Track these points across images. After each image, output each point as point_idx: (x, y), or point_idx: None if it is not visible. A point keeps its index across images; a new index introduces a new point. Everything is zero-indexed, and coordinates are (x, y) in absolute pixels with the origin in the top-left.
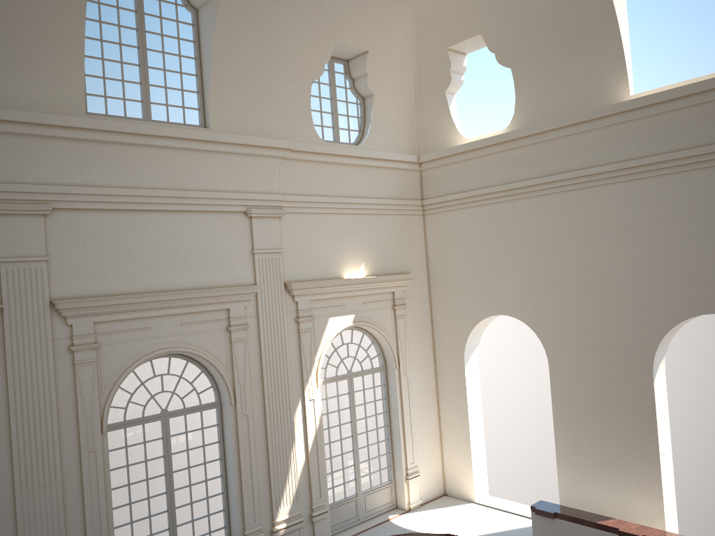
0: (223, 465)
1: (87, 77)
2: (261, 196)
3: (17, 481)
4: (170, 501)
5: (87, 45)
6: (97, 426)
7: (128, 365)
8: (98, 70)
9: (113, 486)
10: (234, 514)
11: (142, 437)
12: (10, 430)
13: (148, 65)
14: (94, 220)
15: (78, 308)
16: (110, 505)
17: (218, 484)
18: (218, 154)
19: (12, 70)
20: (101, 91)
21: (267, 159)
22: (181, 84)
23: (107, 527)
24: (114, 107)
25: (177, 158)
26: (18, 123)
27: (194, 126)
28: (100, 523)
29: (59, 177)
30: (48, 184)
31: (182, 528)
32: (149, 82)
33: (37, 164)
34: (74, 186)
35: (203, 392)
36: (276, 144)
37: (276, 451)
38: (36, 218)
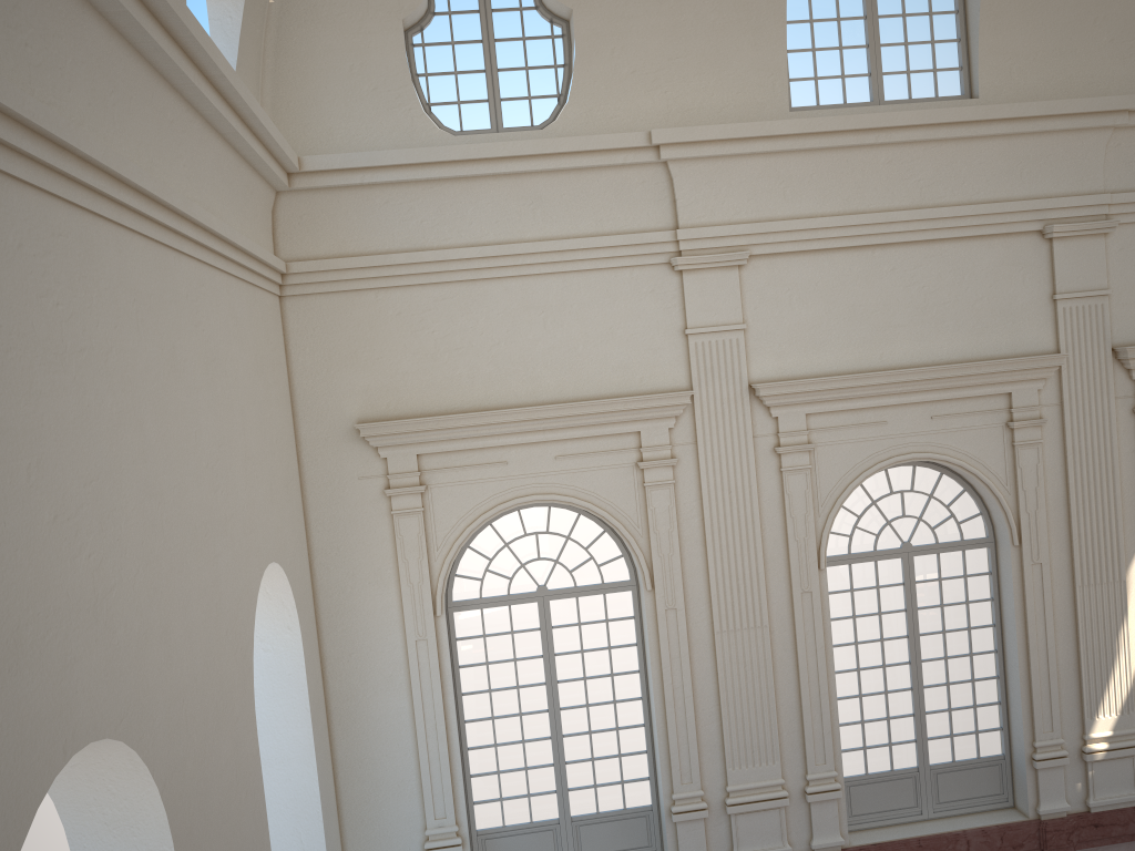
0: (997, 635)
1: (789, 53)
2: (1070, 201)
3: (716, 618)
4: (914, 676)
5: (789, 4)
6: (812, 559)
7: (854, 476)
8: (804, 39)
9: (834, 642)
10: (1017, 712)
11: (874, 579)
12: (706, 553)
13: (877, 14)
14: (803, 267)
15: (785, 394)
16: (831, 668)
17: (989, 663)
18: (994, 140)
19: (694, 68)
20: (809, 71)
21: (1082, 135)
22: (930, 32)
23: (828, 696)
24: (828, 91)
25: (924, 158)
26: (704, 143)
27: (952, 99)
28: (818, 689)
29: (756, 211)
30: (742, 222)
31: (933, 717)
32: (879, 40)
33: (728, 196)
34: (776, 221)
35: (966, 521)
36: (1101, 105)
37: (1091, 626)
38: (729, 271)
